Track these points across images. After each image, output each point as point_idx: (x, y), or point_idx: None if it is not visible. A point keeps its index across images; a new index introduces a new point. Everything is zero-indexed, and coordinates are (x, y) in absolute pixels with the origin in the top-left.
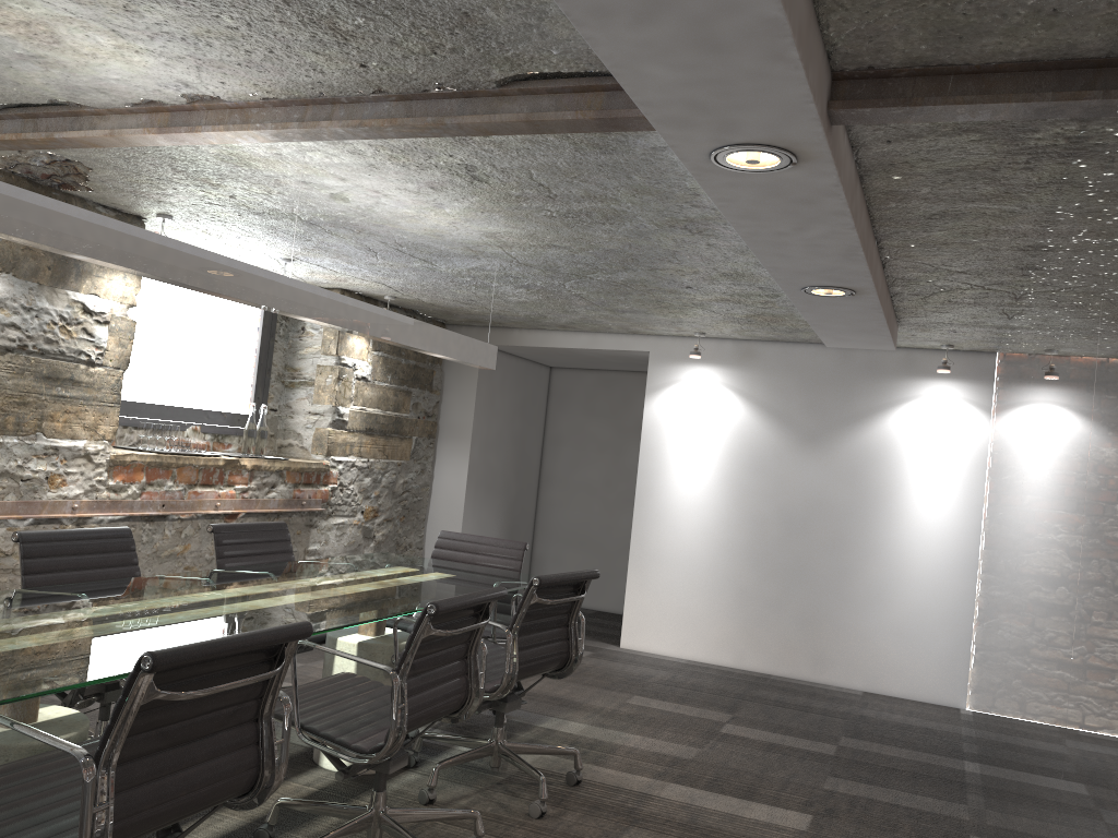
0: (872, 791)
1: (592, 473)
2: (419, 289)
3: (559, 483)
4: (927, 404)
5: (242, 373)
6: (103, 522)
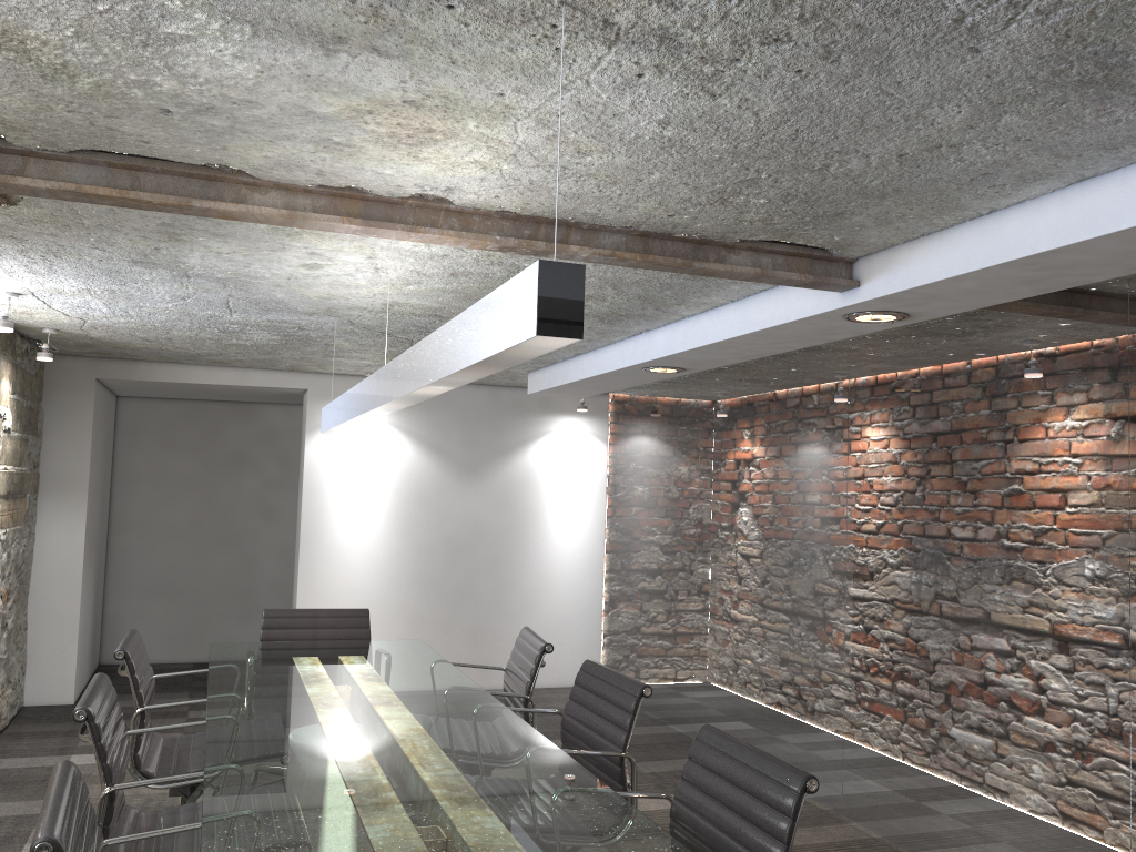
0: (670, 764)
1: (177, 513)
2: (125, 327)
3: (136, 528)
4: (561, 436)
5: None
6: None
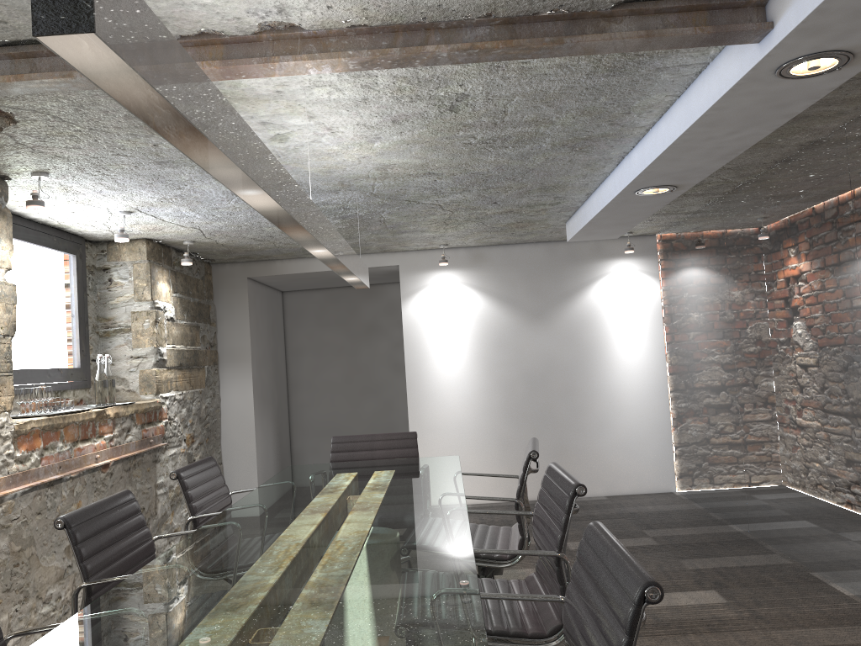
0: (717, 561)
1: (333, 373)
2: (231, 231)
3: (306, 387)
4: (615, 277)
5: (67, 329)
6: (16, 496)
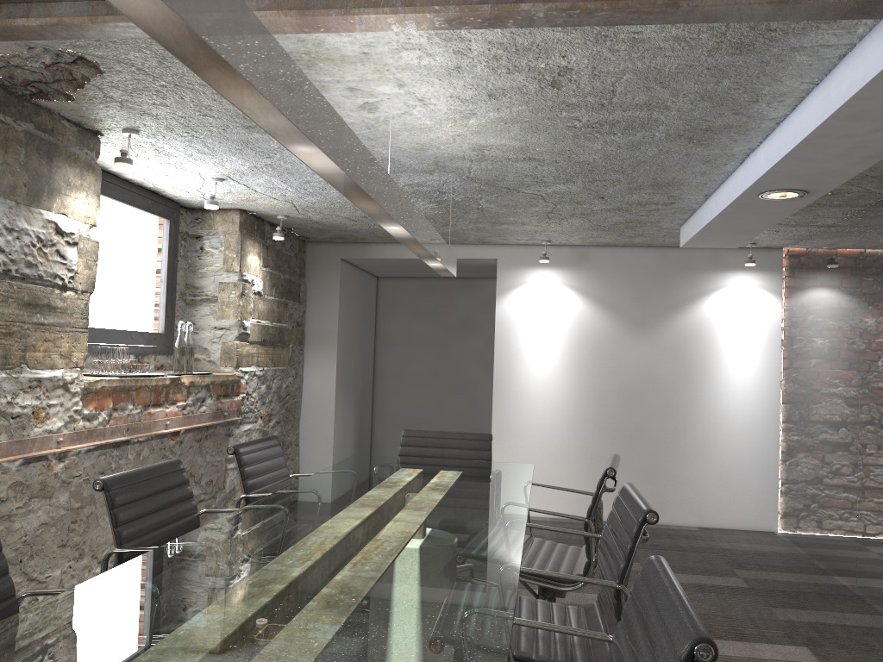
0: (814, 615)
1: (421, 366)
2: (324, 207)
3: (392, 377)
4: (731, 291)
5: (154, 293)
6: (80, 453)
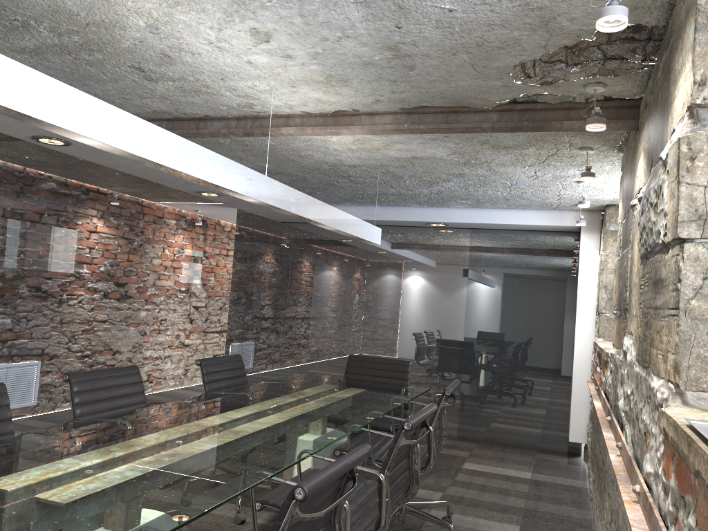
0: None
1: None
2: None
3: None
4: None
5: None
6: None
